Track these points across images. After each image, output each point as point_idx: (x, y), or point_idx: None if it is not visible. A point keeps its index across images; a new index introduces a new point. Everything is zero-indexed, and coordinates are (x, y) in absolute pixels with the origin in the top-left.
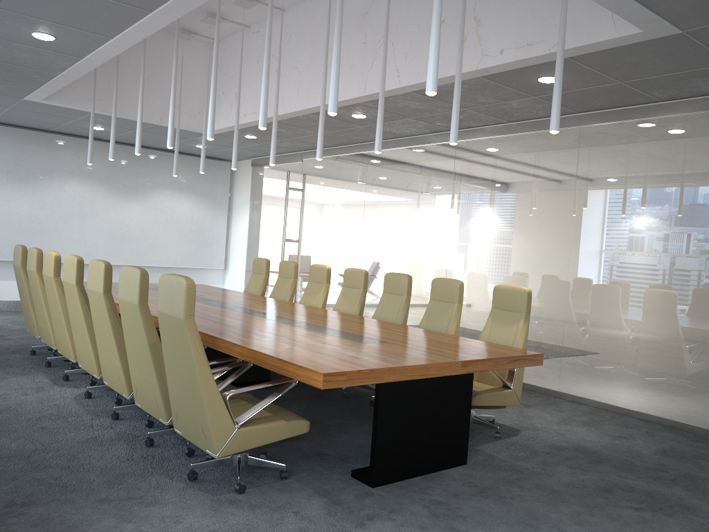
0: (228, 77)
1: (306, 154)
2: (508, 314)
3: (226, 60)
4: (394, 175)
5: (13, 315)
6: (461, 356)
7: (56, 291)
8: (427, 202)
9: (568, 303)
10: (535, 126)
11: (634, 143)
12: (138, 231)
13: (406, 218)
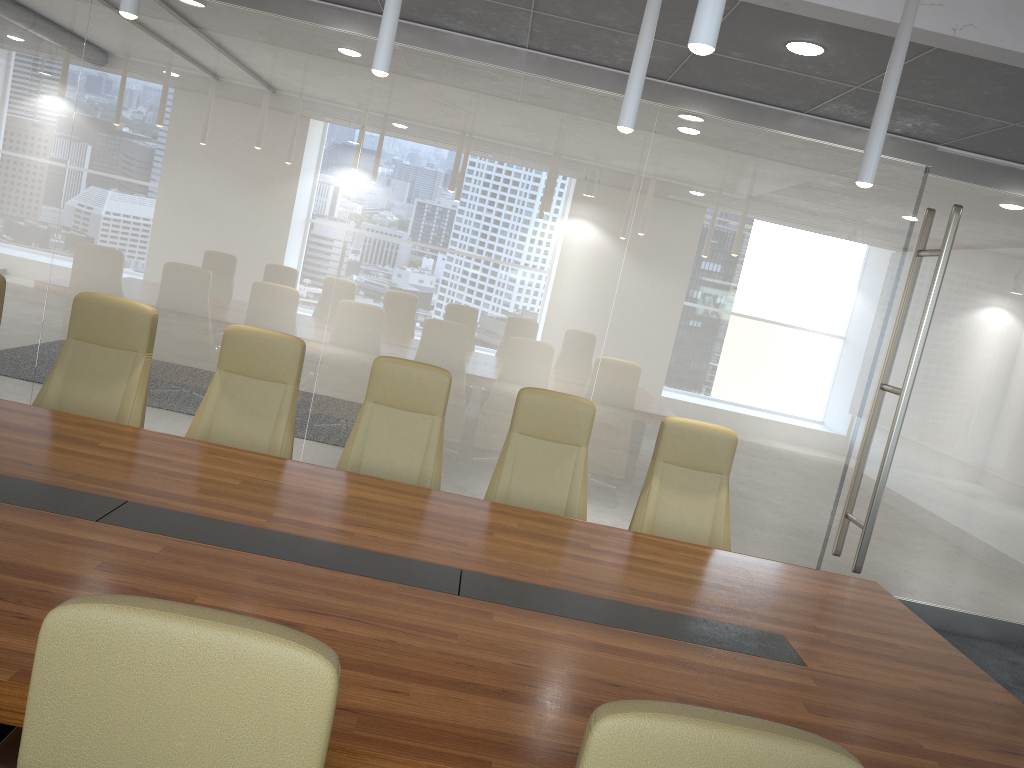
0: None
1: None
2: (695, 476)
3: None
4: (187, 62)
5: None
6: (941, 656)
7: None
8: (288, 153)
9: (595, 401)
10: (576, 74)
11: (746, 164)
12: None
13: (221, 174)
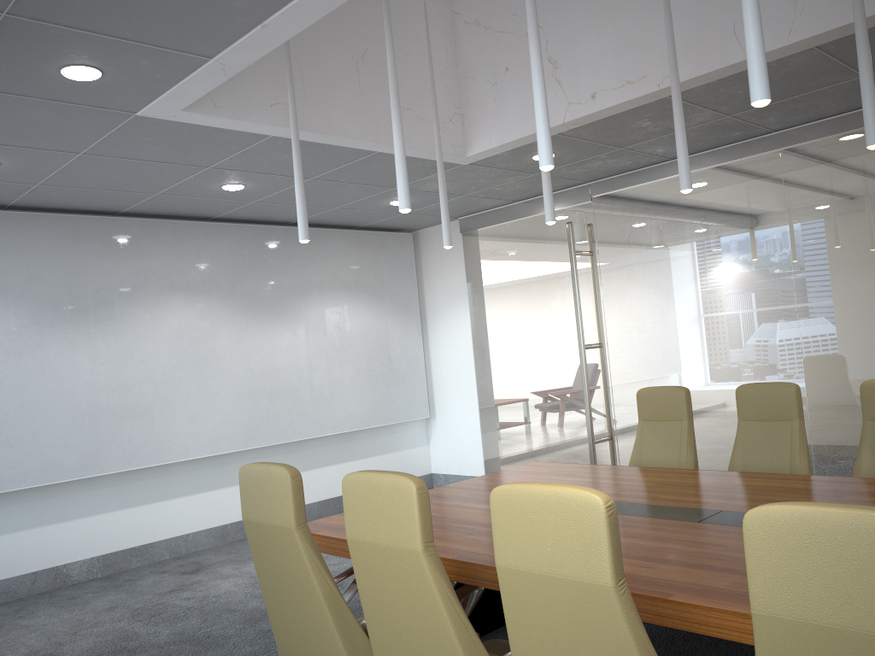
0: (519, 35)
1: (601, 185)
2: None
3: (502, 4)
4: (871, 180)
5: (113, 591)
6: None
7: (630, 635)
8: None
9: None
10: None
11: None
12: (293, 377)
13: None
